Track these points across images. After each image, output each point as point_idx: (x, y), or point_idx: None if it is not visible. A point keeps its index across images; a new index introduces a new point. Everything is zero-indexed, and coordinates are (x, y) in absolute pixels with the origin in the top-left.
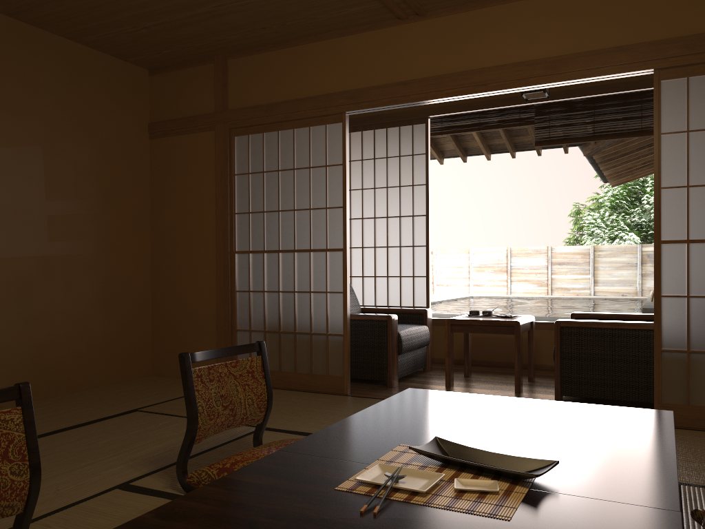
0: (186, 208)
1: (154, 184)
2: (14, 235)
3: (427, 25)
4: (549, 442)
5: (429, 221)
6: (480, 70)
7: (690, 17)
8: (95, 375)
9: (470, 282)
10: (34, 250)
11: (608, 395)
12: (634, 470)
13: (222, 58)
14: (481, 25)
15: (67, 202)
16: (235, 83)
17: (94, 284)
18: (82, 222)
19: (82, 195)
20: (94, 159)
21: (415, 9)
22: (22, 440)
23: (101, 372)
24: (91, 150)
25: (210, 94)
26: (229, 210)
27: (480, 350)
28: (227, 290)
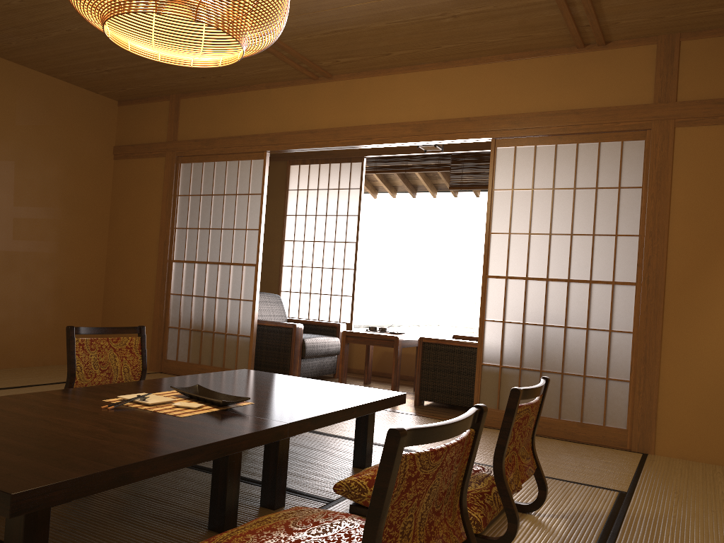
0: (138, 220)
1: (114, 198)
2: None
3: (332, 86)
4: (280, 397)
5: (359, 248)
6: (367, 126)
7: (519, 99)
8: (45, 355)
9: (441, 310)
10: None
11: (454, 401)
12: (304, 410)
13: (176, 97)
14: (371, 90)
15: (33, 208)
16: (185, 118)
17: (51, 278)
18: (44, 225)
19: (47, 203)
20: (61, 174)
21: (321, 73)
22: None
23: (50, 354)
24: (59, 166)
25: (164, 126)
26: (171, 225)
27: (391, 364)
28: (163, 292)
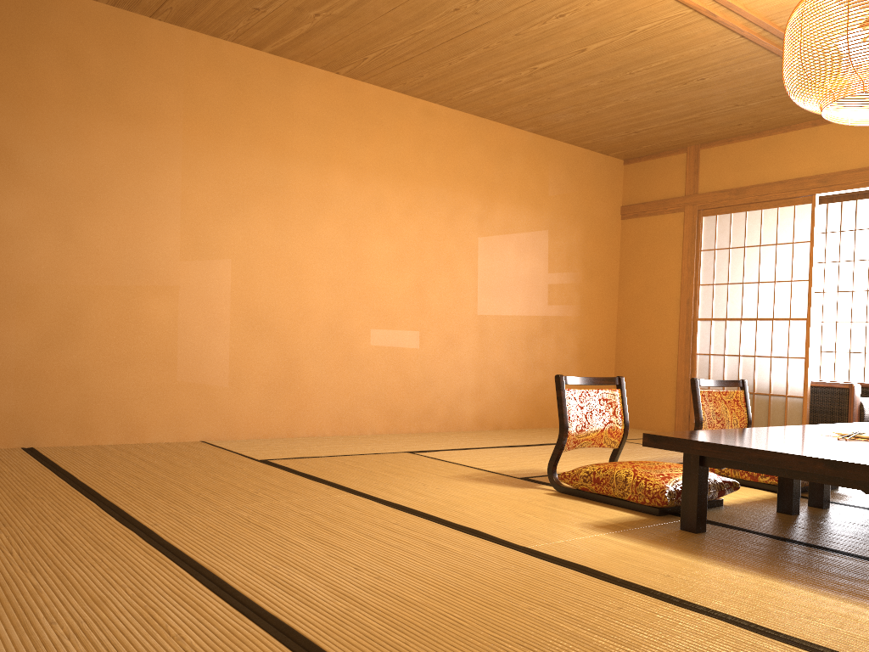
0: (653, 279)
1: (623, 258)
2: (527, 298)
3: None
4: None
5: None
6: None
7: None
8: None
9: None
10: (538, 311)
11: None
12: None
13: (694, 149)
14: None
15: (561, 274)
16: (706, 169)
17: (575, 341)
18: (569, 290)
19: (571, 268)
20: (581, 238)
21: None
22: (620, 407)
23: None
24: (579, 231)
25: (681, 179)
26: (694, 282)
27: None
28: (688, 352)
